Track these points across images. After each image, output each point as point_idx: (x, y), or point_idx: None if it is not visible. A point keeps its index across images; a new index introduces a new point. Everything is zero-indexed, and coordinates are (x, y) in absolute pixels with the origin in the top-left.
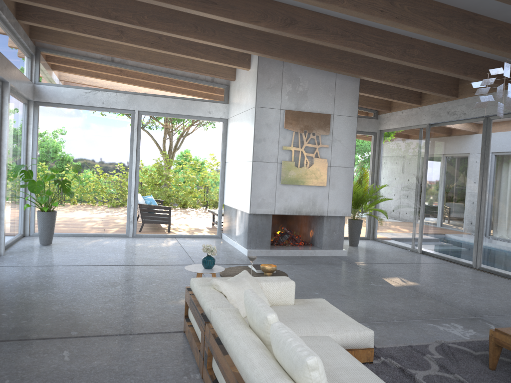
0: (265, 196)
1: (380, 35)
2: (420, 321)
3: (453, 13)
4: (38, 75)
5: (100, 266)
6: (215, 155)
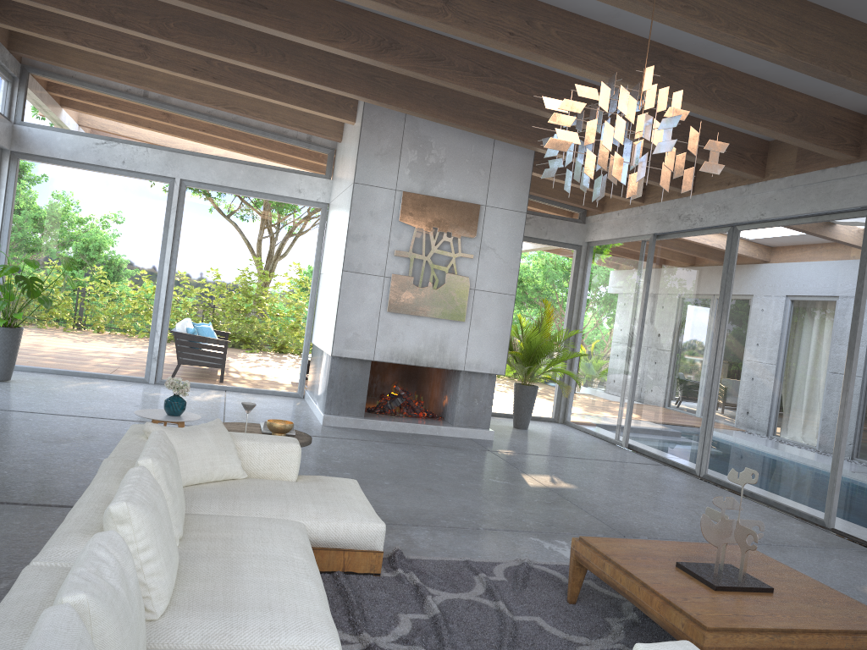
0: (359, 329)
1: (541, 77)
2: (521, 534)
3: (636, 45)
4: (21, 109)
5: (63, 415)
6: (304, 262)
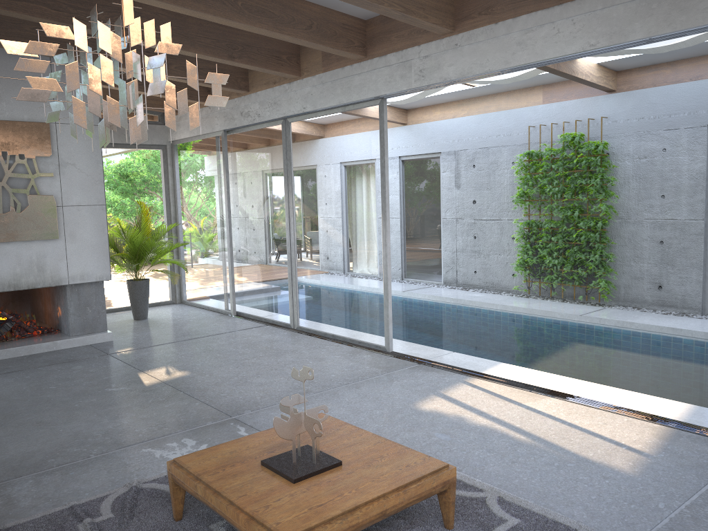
0: None
1: None
2: (134, 448)
3: None
4: None
5: None
6: None
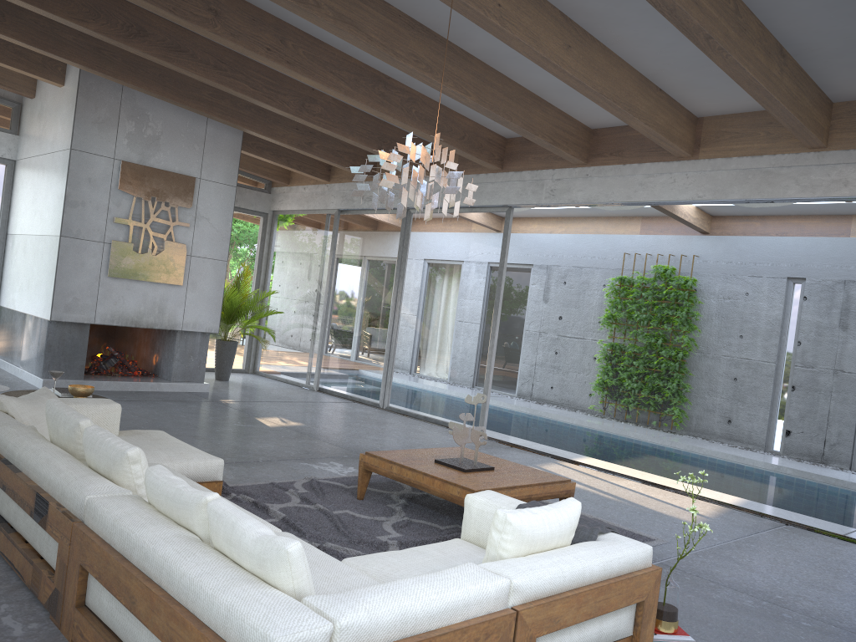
0: (79, 294)
1: (271, 77)
2: (292, 461)
3: (361, 70)
4: None
5: None
6: None
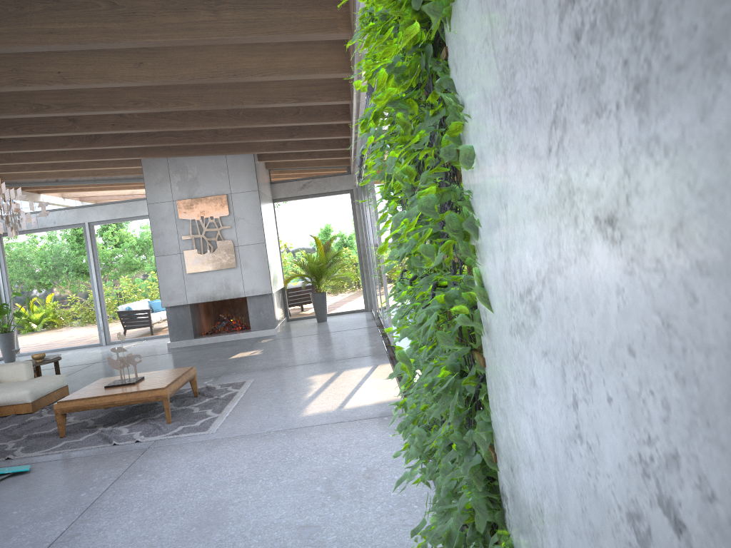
0: (174, 288)
1: None
2: None
3: None
4: None
5: None
6: None
